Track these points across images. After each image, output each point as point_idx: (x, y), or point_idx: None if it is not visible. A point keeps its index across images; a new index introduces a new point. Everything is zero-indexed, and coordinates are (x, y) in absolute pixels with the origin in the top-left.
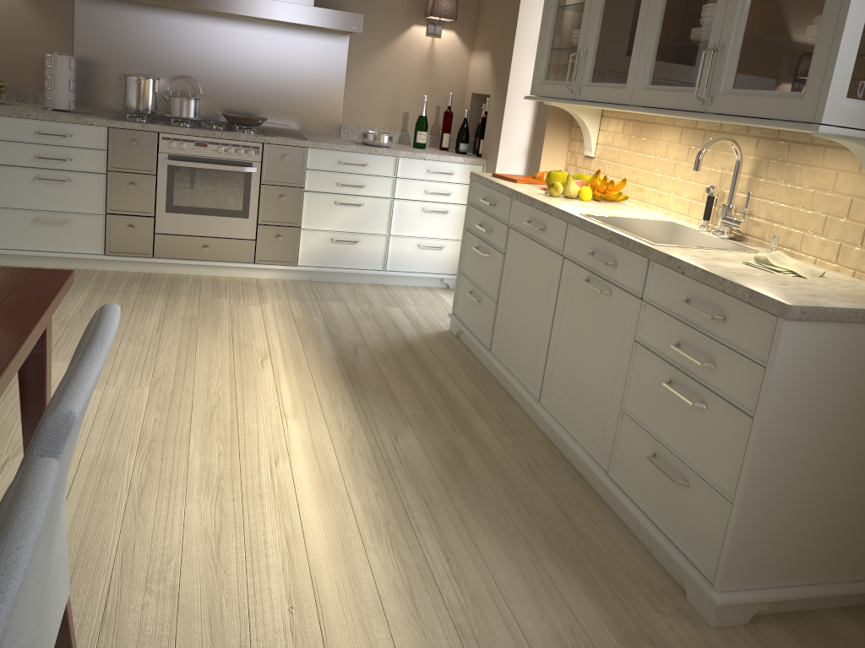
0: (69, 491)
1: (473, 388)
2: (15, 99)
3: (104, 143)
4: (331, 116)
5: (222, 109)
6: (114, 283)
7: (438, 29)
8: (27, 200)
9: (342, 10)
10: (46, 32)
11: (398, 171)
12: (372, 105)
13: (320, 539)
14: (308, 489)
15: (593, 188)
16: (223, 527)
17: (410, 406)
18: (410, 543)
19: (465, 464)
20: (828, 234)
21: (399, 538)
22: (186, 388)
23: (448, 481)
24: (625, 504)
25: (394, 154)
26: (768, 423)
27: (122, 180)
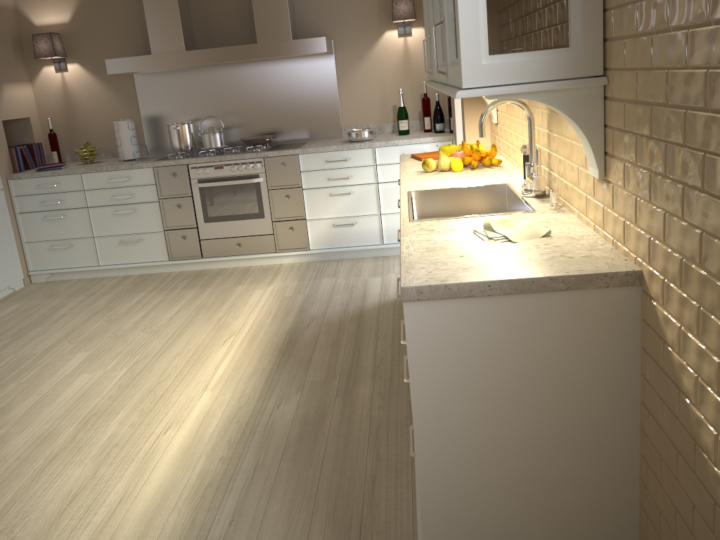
0: (9, 458)
1: (387, 351)
2: (110, 156)
3: (153, 179)
4: (332, 121)
5: (248, 134)
6: (170, 281)
7: (408, 29)
8: (113, 229)
9: (324, 34)
10: (121, 105)
11: (377, 159)
12: (365, 106)
13: (145, 500)
14: (172, 454)
15: (462, 158)
16: (84, 488)
17: (316, 372)
18: (212, 505)
19: (319, 427)
20: (580, 185)
21: (207, 500)
22: (151, 368)
23: (291, 444)
24: (415, 470)
25: (369, 146)
26: (422, 404)
27: (170, 204)
